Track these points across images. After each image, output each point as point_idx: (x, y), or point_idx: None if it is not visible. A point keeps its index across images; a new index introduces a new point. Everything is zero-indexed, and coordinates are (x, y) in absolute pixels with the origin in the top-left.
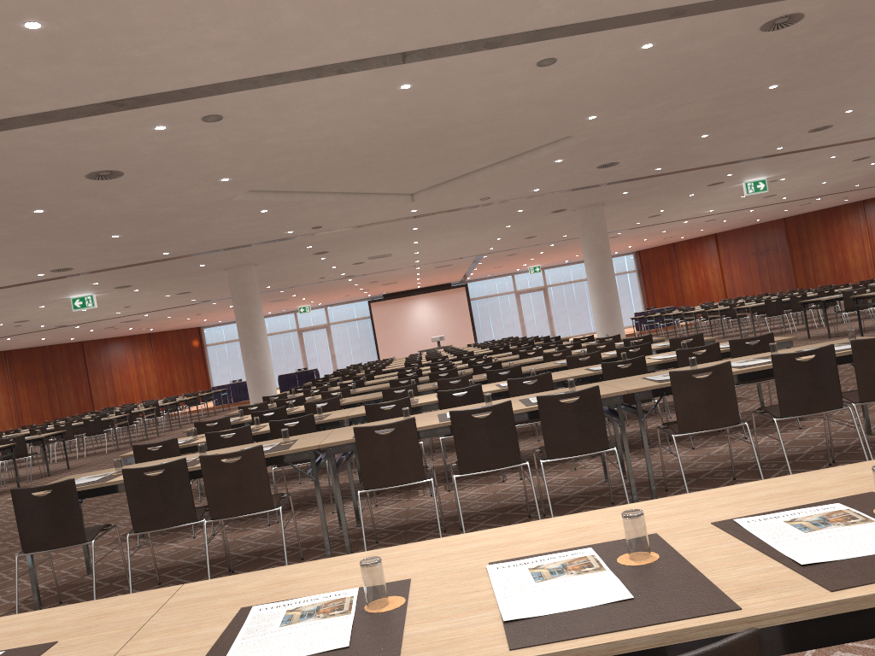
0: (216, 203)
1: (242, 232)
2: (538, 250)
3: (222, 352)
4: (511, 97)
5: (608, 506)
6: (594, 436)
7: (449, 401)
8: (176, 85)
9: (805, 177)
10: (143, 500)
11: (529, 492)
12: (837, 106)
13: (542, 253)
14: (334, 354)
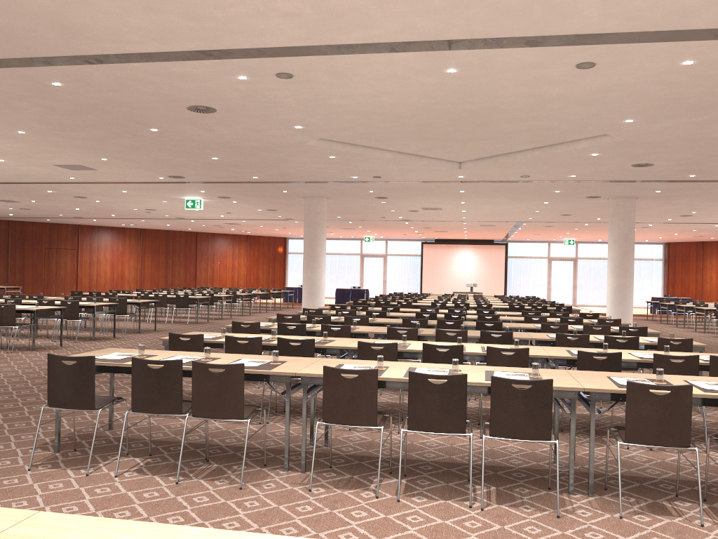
0: (292, 145)
1: (315, 171)
2: (573, 227)
3: (299, 260)
4: (550, 93)
5: (544, 490)
6: (538, 425)
7: (432, 353)
8: (252, 44)
9: None
10: (143, 386)
11: (481, 453)
12: None
13: (576, 229)
14: (385, 280)
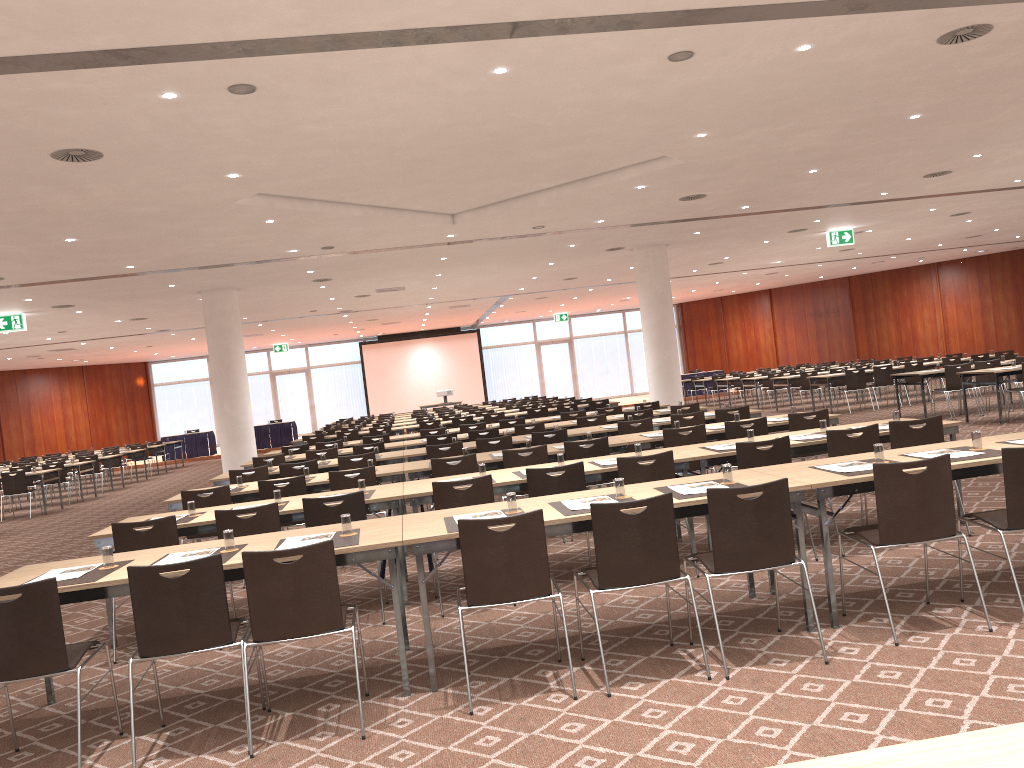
0: (213, 206)
1: (234, 247)
2: (573, 295)
3: (174, 394)
4: (620, 99)
5: (775, 634)
6: (778, 544)
7: (542, 482)
8: (207, 36)
9: (893, 230)
10: (157, 611)
11: (651, 607)
12: (969, 148)
13: (575, 298)
14: (314, 405)
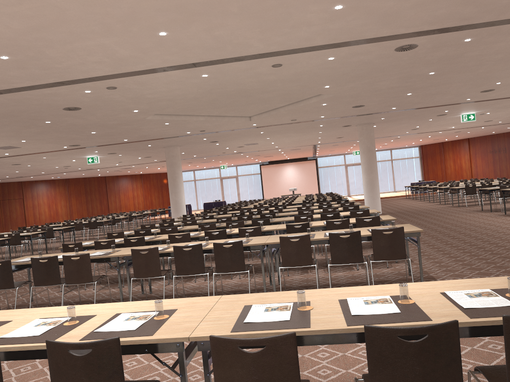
0: (138, 120)
1: (161, 132)
2: (351, 143)
3: None
4: (269, 79)
5: None
6: (238, 264)
7: (210, 236)
8: (85, 76)
9: (503, 112)
10: (38, 272)
11: (234, 286)
12: (487, 81)
13: (355, 145)
14: (239, 193)
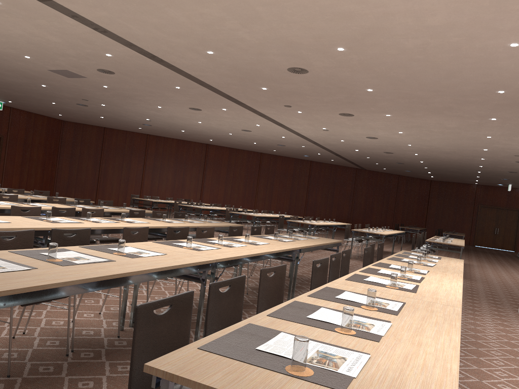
0: None
1: None
2: None
3: None
4: None
5: None
6: None
7: None
8: None
9: None
10: None
11: None
12: None
13: None
14: None
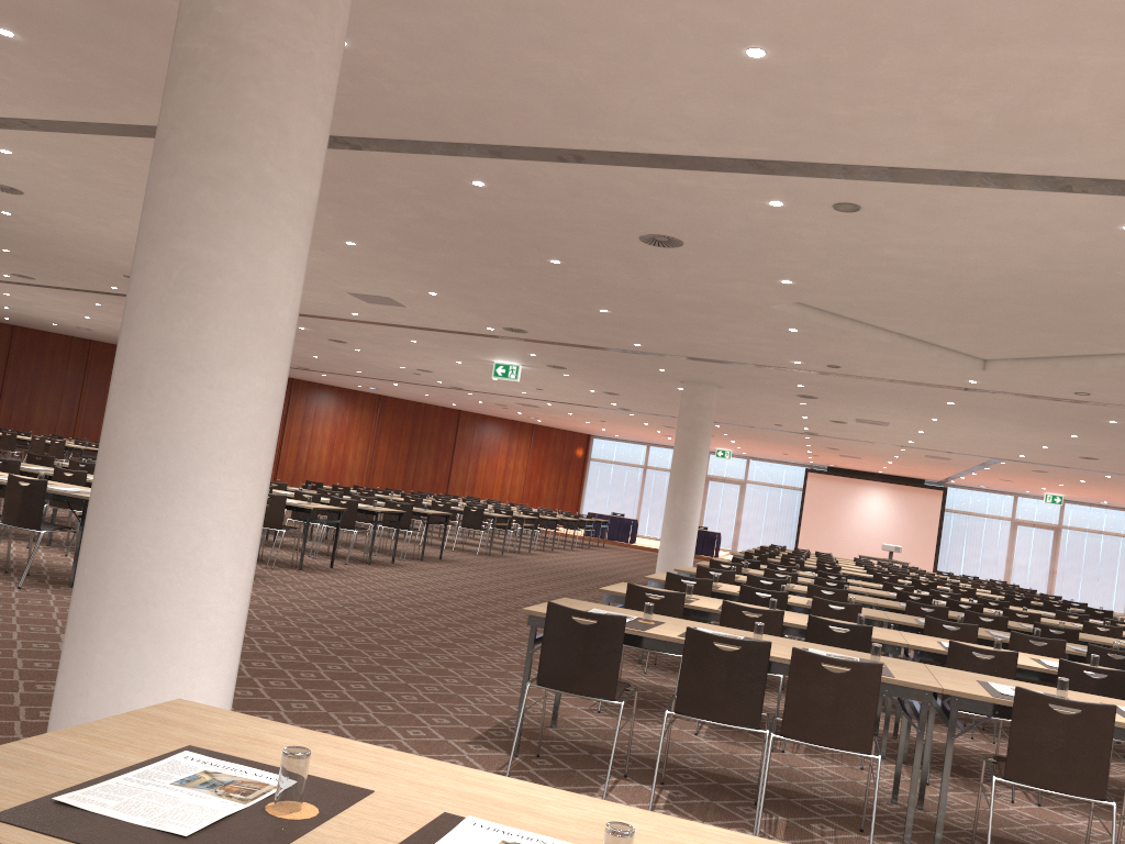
0: (748, 306)
1: (742, 347)
2: (1081, 477)
3: (606, 473)
4: None
5: None
6: None
7: (1075, 678)
8: (844, 159)
9: None
10: (702, 676)
11: None
12: None
13: (1082, 481)
14: (740, 521)
